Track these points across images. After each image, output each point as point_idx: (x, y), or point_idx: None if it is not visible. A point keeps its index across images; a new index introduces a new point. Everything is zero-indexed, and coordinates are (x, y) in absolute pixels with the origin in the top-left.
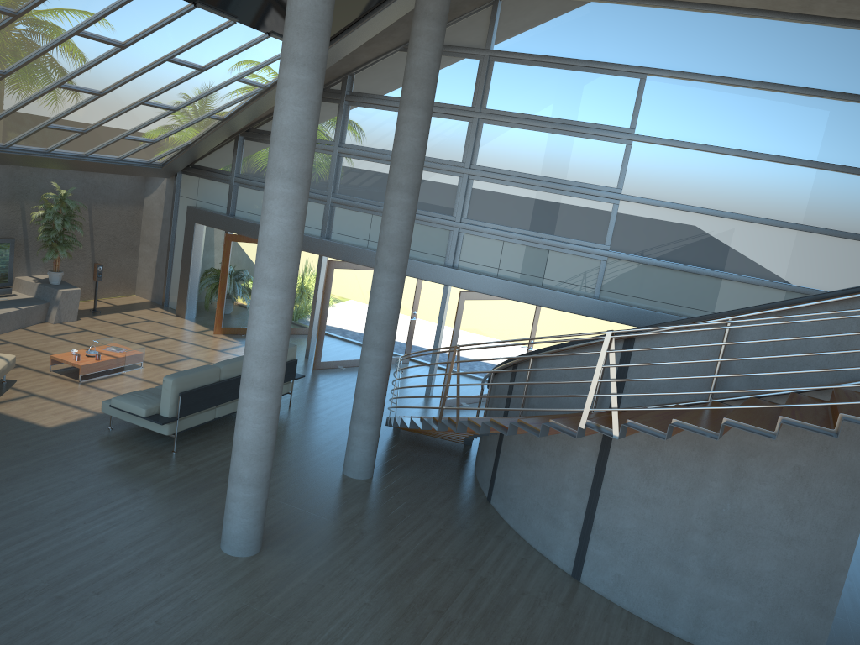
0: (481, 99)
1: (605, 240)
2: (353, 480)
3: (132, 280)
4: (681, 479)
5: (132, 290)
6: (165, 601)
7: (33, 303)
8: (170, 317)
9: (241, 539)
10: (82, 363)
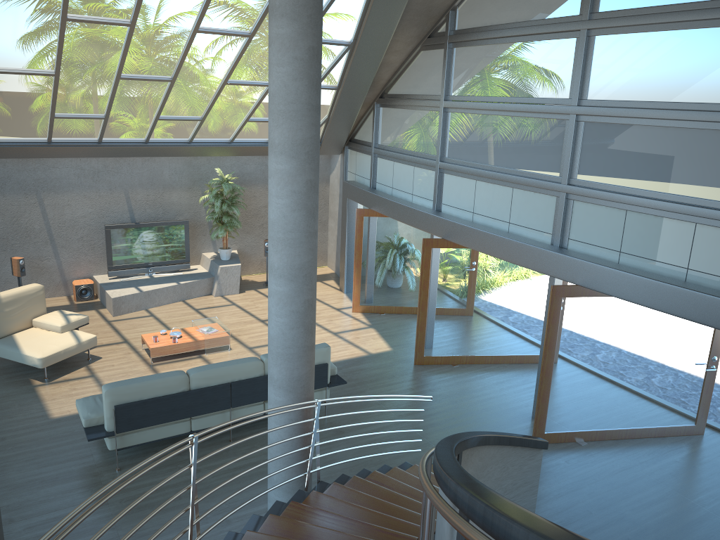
0: None
1: None
2: None
3: (322, 252)
4: None
5: (323, 261)
6: None
7: (197, 278)
8: (331, 290)
9: None
10: (155, 345)
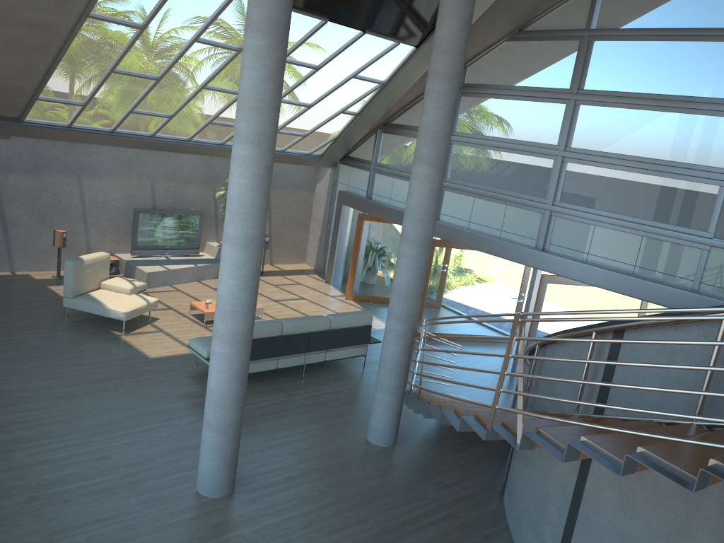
0: (579, 80)
1: (708, 227)
2: (370, 446)
3: (302, 251)
4: (661, 519)
5: (302, 259)
6: (110, 522)
7: (209, 262)
8: (319, 282)
9: (207, 480)
10: (208, 310)
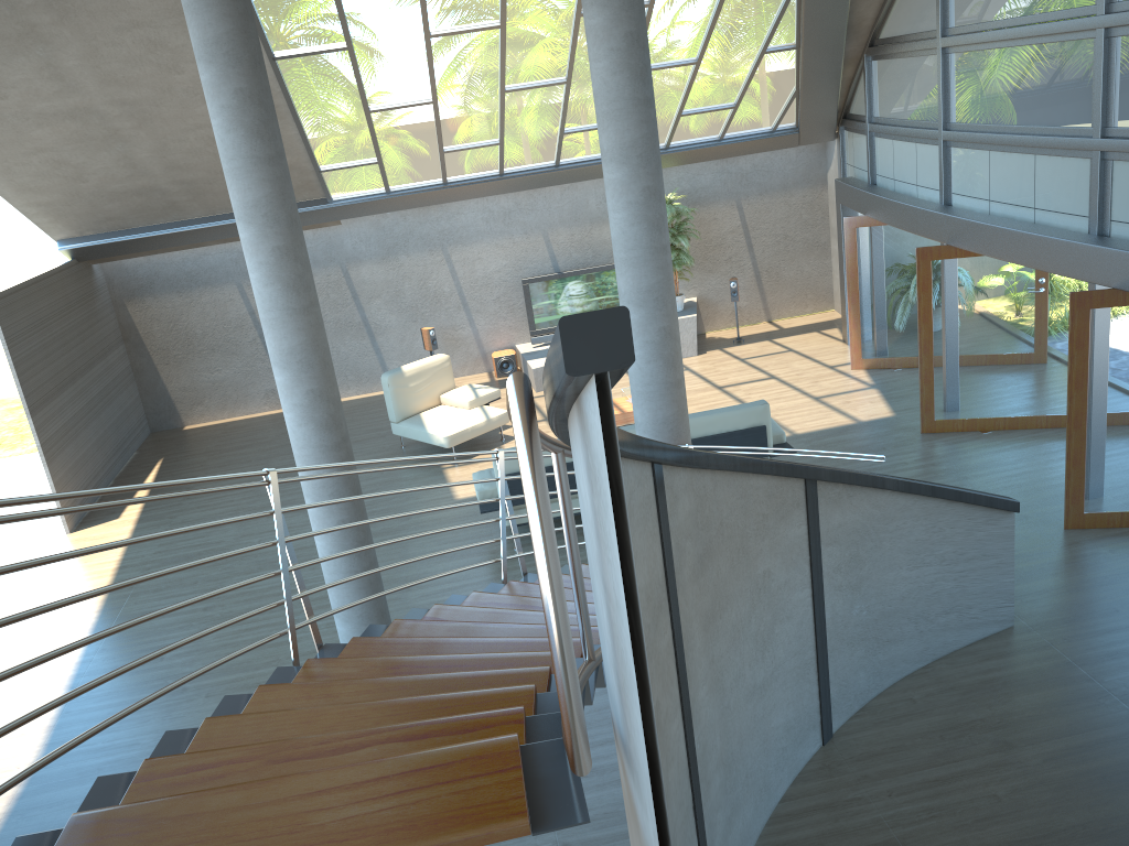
0: None
1: None
2: None
3: (825, 289)
4: None
5: (827, 303)
6: None
7: None
8: (829, 342)
9: None
10: None
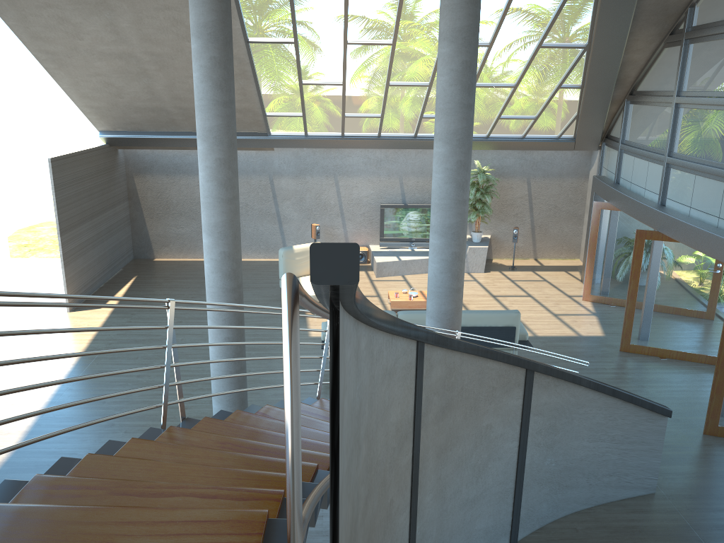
0: None
1: None
2: None
3: (575, 245)
4: None
5: (575, 254)
6: None
7: None
8: (571, 280)
9: None
10: (395, 299)
